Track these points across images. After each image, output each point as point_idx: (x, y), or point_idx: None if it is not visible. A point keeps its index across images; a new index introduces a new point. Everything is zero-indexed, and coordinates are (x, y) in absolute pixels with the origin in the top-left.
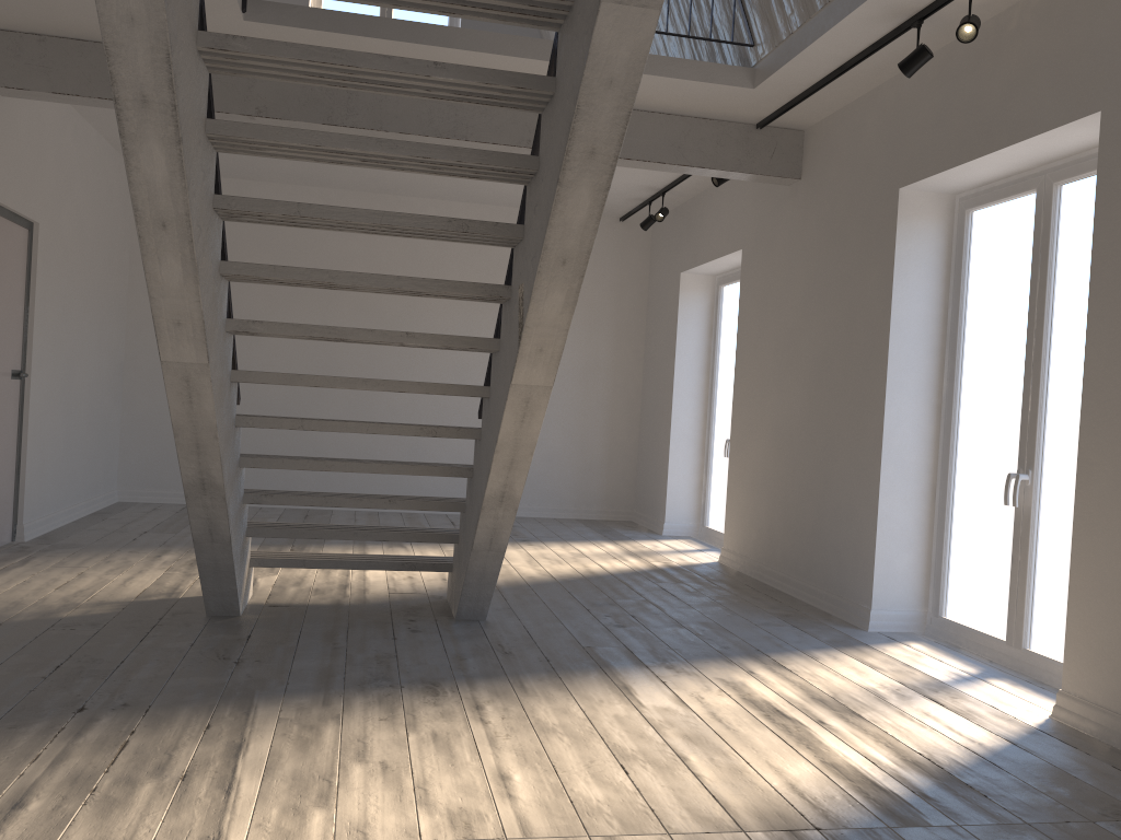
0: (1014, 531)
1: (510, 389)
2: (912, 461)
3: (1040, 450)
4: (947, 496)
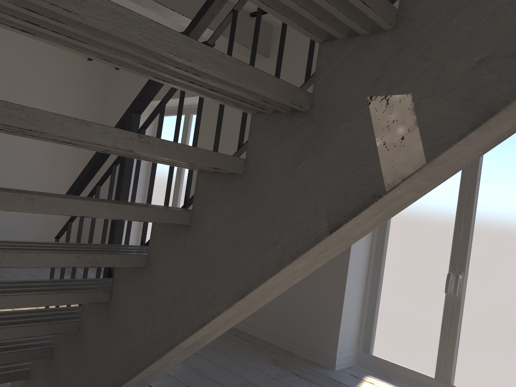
0: (445, 308)
1: (321, 242)
2: (362, 255)
3: (469, 259)
4: (380, 278)
